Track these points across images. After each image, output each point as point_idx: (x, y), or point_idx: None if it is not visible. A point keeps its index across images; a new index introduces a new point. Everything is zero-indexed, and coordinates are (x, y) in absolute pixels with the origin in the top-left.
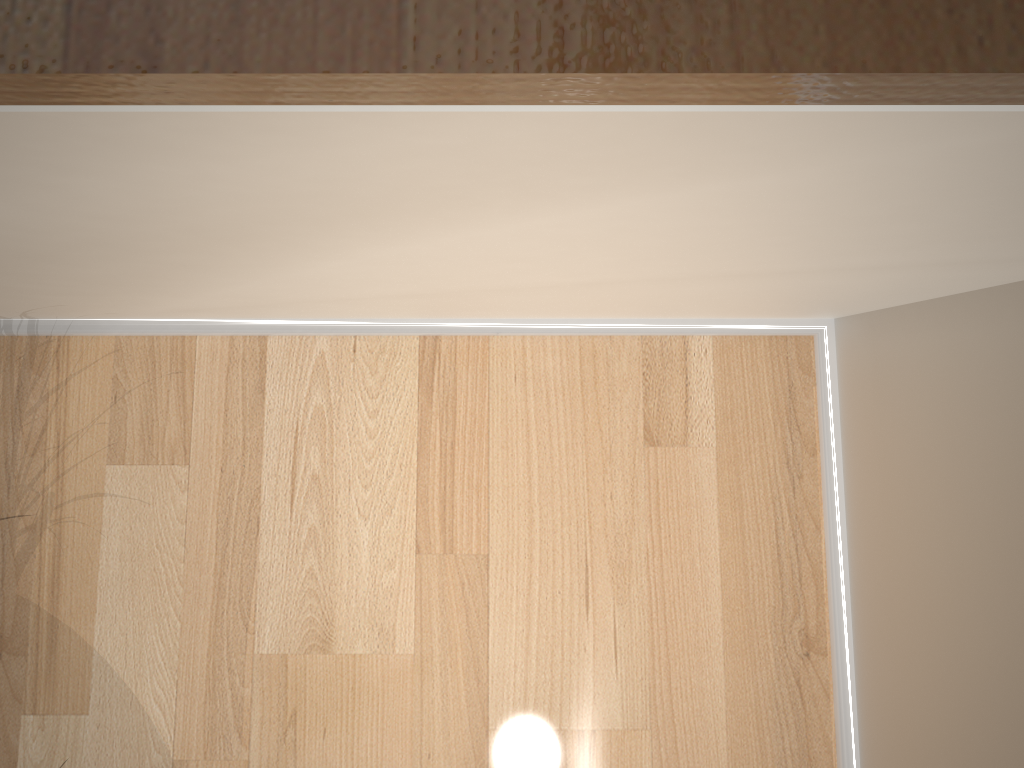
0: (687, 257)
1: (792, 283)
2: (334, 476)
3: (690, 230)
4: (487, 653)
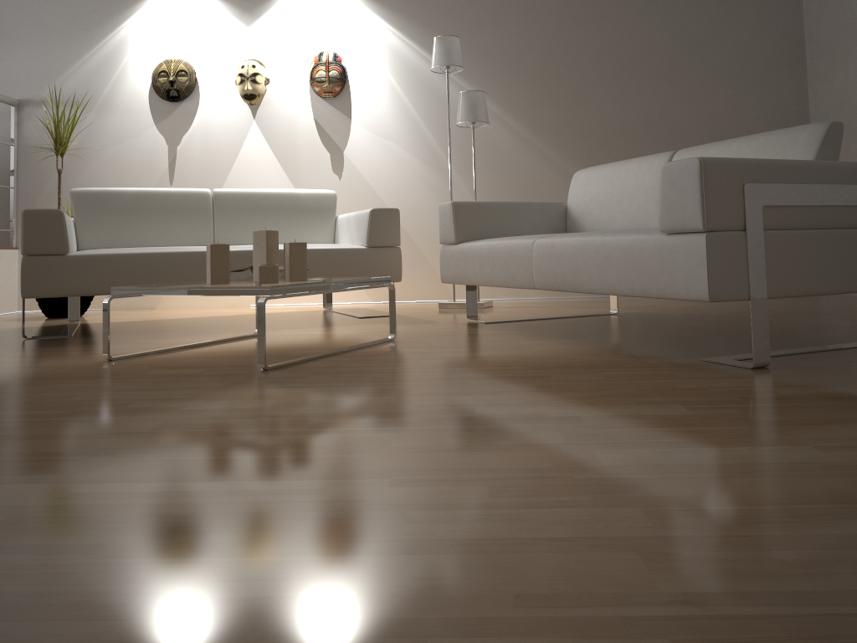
0: (5, 272)
1: (10, 283)
2: (4, 316)
3: (4, 265)
4: (28, 314)
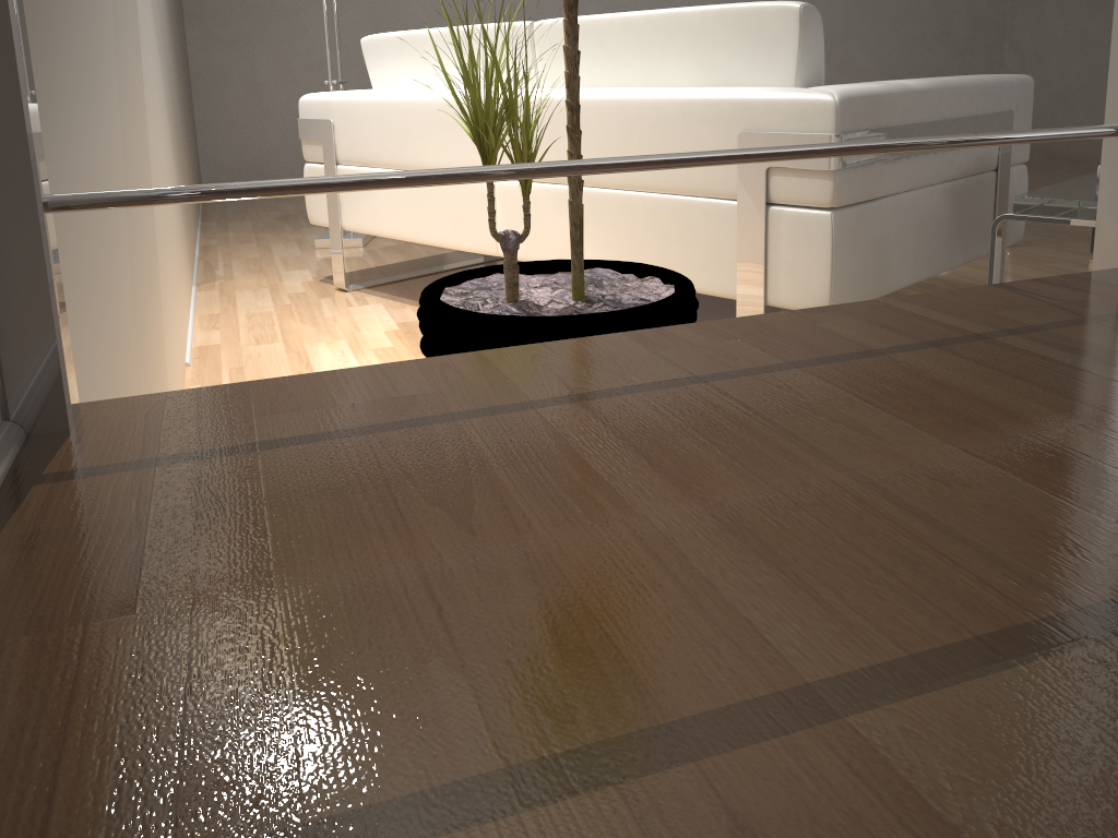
0: None
1: None
2: None
3: None
4: None
